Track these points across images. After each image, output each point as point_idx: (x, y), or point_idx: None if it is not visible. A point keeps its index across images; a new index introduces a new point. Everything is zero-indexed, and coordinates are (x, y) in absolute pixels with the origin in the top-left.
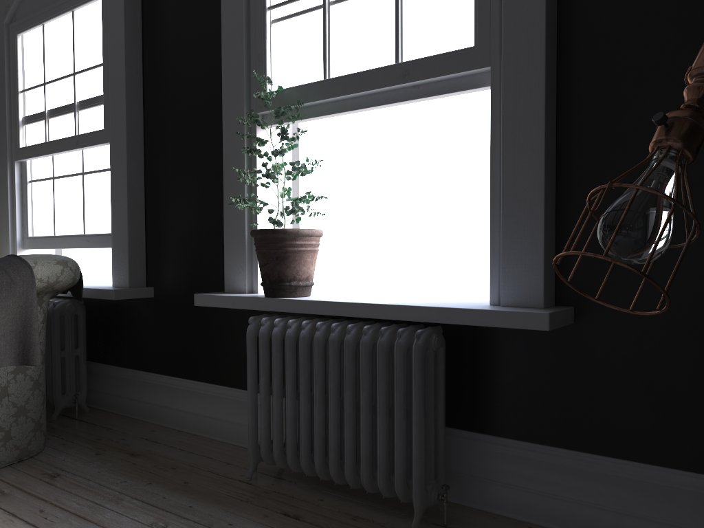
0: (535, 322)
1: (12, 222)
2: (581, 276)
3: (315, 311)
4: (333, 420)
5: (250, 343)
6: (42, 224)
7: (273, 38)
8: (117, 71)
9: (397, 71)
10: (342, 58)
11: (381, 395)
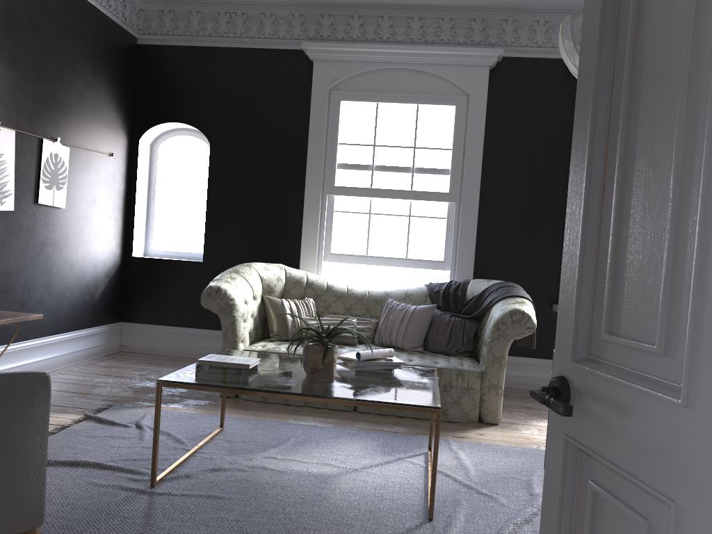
0: None
1: (318, 240)
2: None
3: None
4: None
5: None
6: (349, 245)
7: None
8: (474, 160)
9: None
10: None
11: None
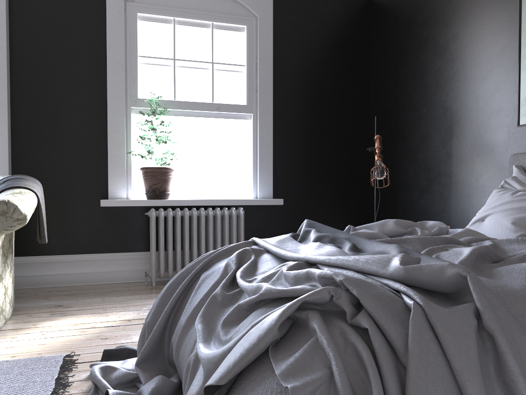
0: (279, 202)
1: None
2: (277, 188)
3: (187, 204)
4: (204, 248)
5: (155, 221)
6: None
7: (141, 72)
8: None
9: (214, 106)
10: (184, 93)
11: (228, 234)
